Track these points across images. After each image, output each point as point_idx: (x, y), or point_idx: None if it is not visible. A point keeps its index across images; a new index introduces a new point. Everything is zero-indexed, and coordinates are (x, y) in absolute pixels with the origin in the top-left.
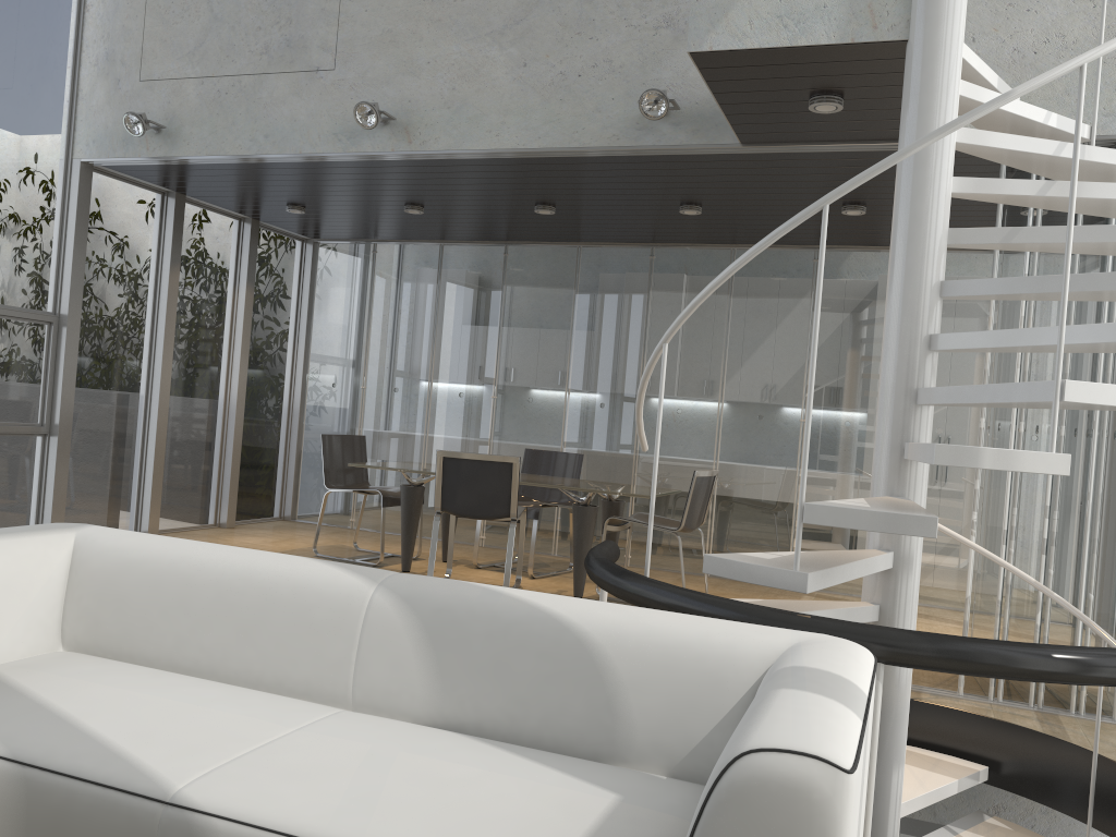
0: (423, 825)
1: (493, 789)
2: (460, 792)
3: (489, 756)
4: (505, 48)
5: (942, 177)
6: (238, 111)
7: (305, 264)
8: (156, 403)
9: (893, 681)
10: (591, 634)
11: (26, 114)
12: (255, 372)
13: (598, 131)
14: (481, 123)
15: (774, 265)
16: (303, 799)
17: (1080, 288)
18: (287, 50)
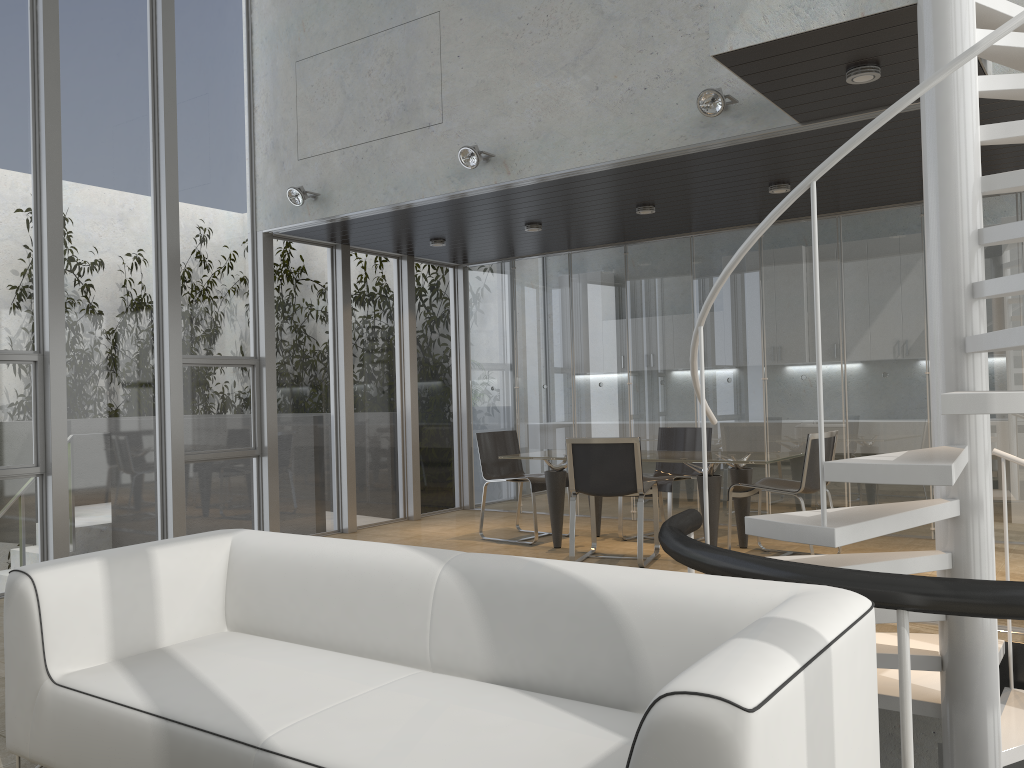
0: (443, 764)
1: (515, 734)
2: (486, 737)
3: (526, 707)
4: (578, 77)
5: (965, 128)
6: (372, 171)
7: (458, 287)
8: (343, 421)
9: (974, 627)
10: (611, 597)
11: (218, 203)
12: (425, 384)
13: (667, 135)
14: (565, 146)
15: (880, 226)
16: (357, 744)
17: None
18: (404, 114)
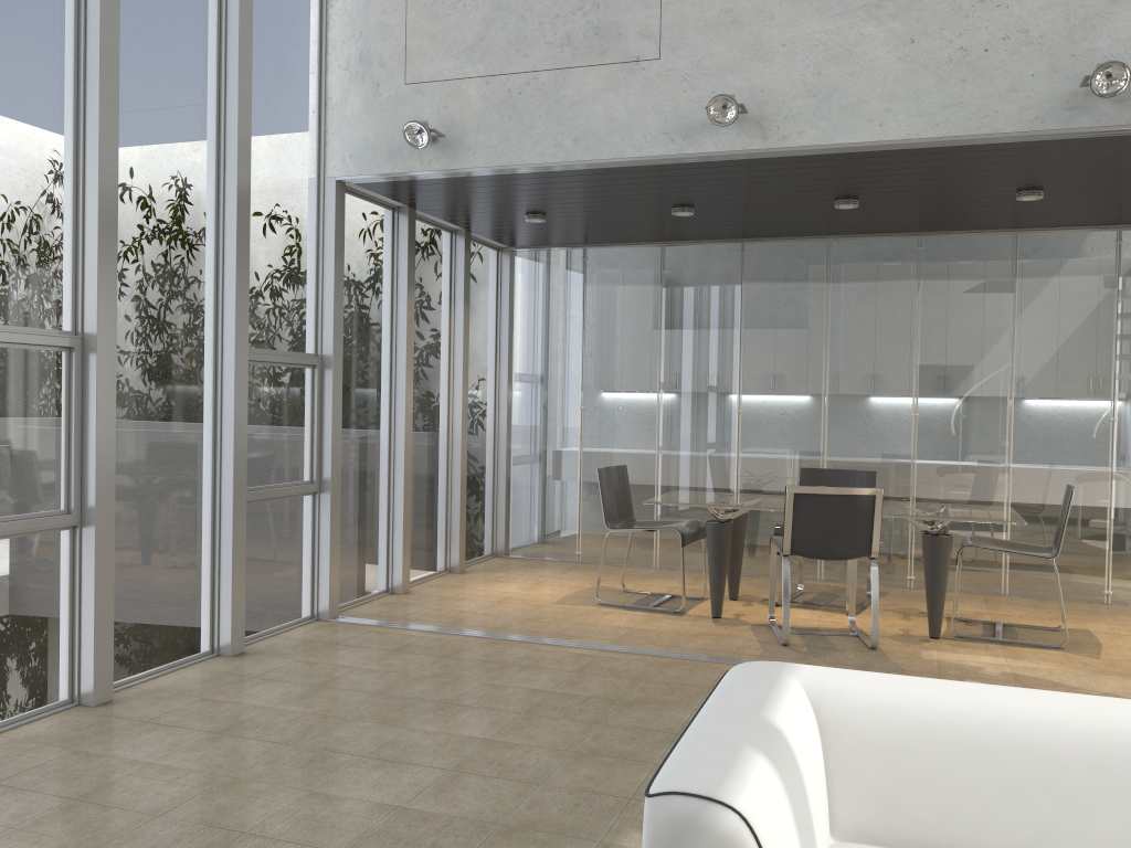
0: None
1: None
2: None
3: None
4: (884, 23)
5: None
6: (536, 113)
7: (502, 275)
8: (401, 445)
9: None
10: None
11: (284, 130)
12: (468, 398)
13: (1015, 113)
14: (858, 112)
15: (1067, 249)
16: None
17: None
18: (595, 39)
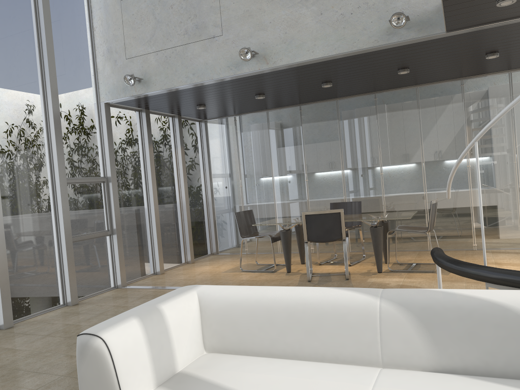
0: None
1: None
2: None
3: (492, 389)
4: (309, 7)
5: None
6: (177, 64)
7: (202, 132)
8: (153, 211)
9: None
10: None
11: (77, 85)
12: (190, 187)
13: (366, 39)
14: (303, 47)
15: (440, 91)
16: None
17: None
18: (196, 30)
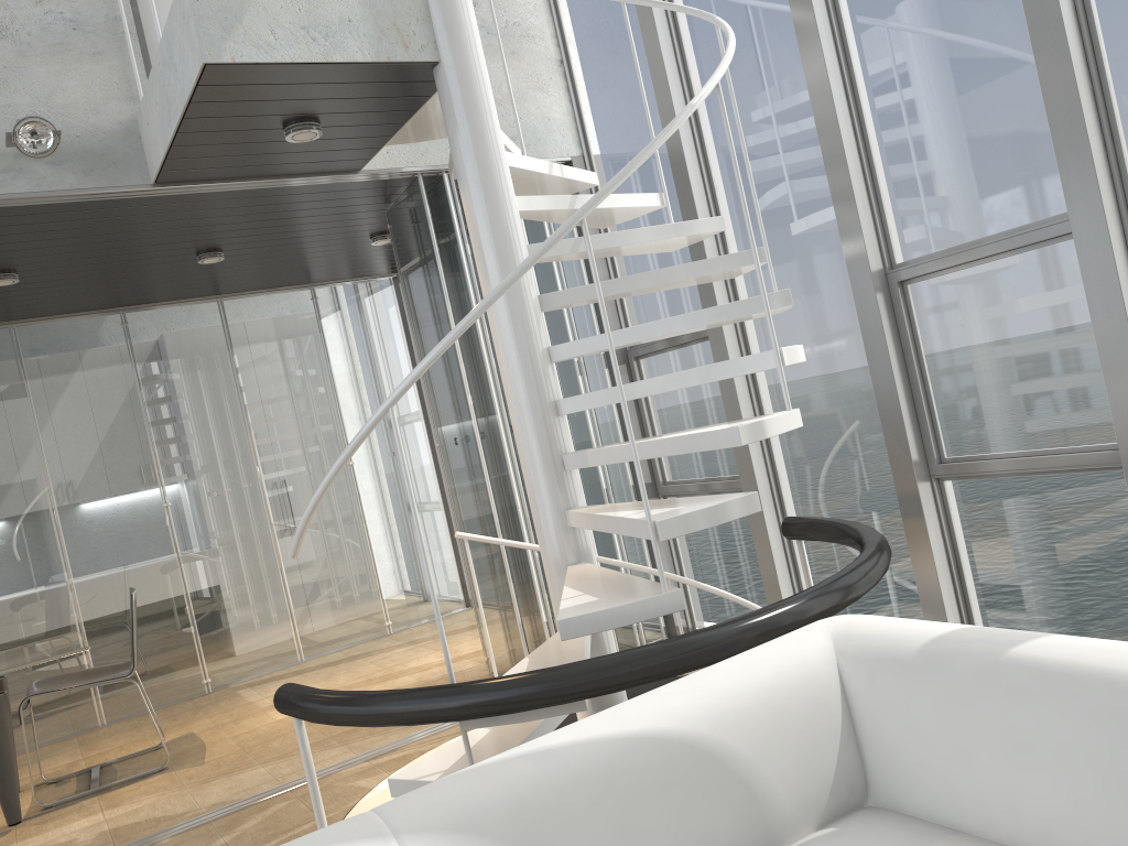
0: None
1: None
2: None
3: None
4: None
5: (513, 196)
6: None
7: None
8: None
9: None
10: (692, 731)
11: None
12: None
13: None
14: None
15: (74, 337)
16: None
17: (664, 281)
18: None
